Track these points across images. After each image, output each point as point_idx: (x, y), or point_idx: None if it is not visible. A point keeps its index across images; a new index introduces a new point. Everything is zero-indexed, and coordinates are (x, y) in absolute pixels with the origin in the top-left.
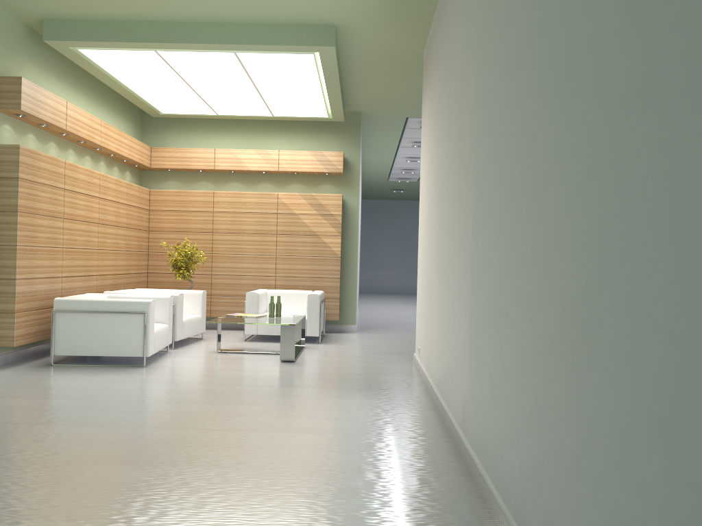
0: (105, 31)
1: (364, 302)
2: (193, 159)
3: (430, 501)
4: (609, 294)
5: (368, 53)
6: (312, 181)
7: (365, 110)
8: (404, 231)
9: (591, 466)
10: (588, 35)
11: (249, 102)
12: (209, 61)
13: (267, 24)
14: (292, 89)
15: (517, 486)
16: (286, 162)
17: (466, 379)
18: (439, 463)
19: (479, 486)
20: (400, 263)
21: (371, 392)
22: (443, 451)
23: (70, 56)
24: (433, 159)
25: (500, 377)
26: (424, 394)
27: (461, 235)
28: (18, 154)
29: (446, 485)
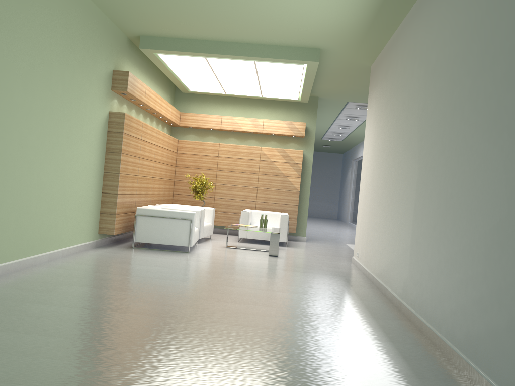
0: (177, 45)
1: None
2: (207, 122)
3: (393, 330)
4: (513, 226)
5: (335, 64)
6: (283, 140)
7: (321, 96)
8: (327, 174)
9: (498, 301)
10: (507, 107)
11: (250, 88)
12: (235, 65)
13: (278, 46)
14: (281, 82)
15: (447, 320)
16: (268, 127)
17: (407, 269)
18: (390, 314)
19: (417, 325)
20: (323, 196)
21: (334, 277)
22: (390, 309)
23: (150, 57)
24: (379, 137)
25: (436, 266)
26: (366, 280)
27: (406, 187)
28: (124, 118)
29: (398, 324)
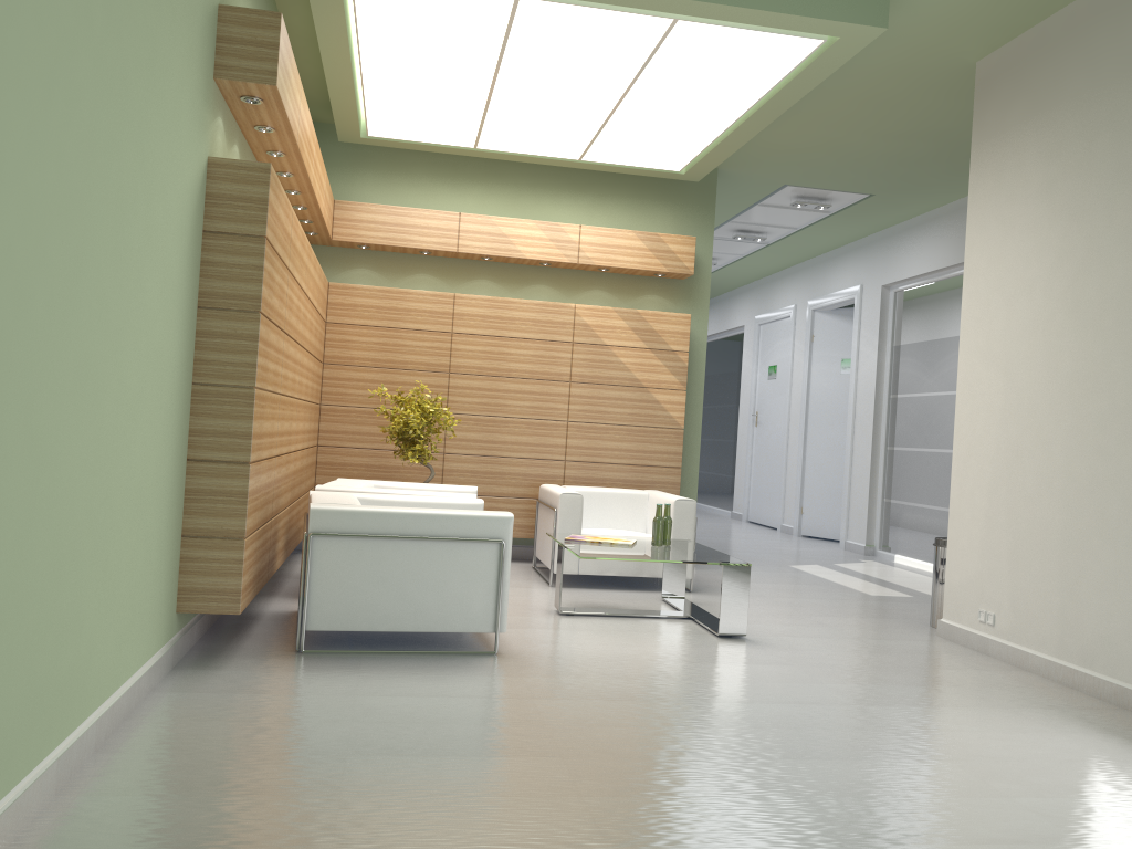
0: None
1: None
2: (417, 230)
3: None
4: None
5: (875, 54)
6: (627, 287)
7: (728, 165)
8: None
9: None
10: None
11: (566, 128)
12: (594, 34)
13: None
14: (682, 109)
15: None
16: (593, 249)
17: None
18: None
19: None
20: None
21: (1038, 713)
22: None
23: None
24: (1115, 261)
25: None
26: None
27: None
28: (267, 184)
29: None
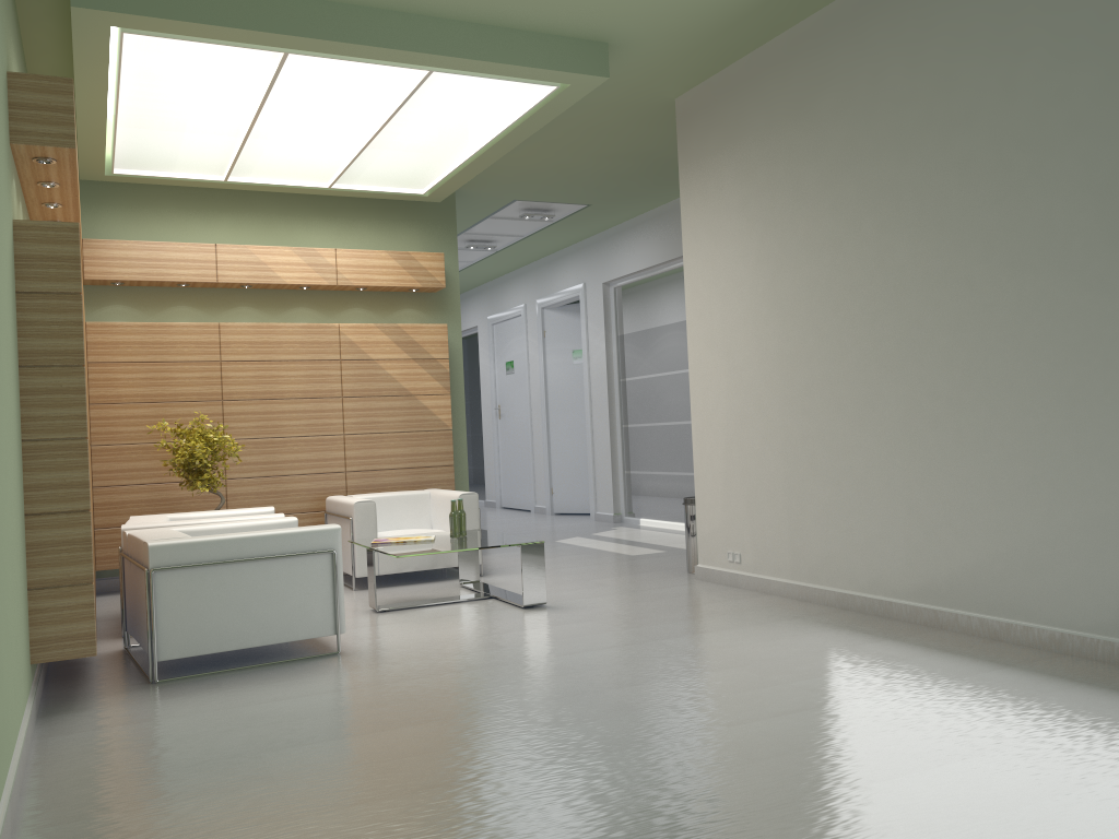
0: (208, 5)
1: None
2: (174, 264)
3: None
4: None
5: (594, 93)
6: (384, 304)
7: (464, 185)
8: None
9: None
10: None
11: (319, 161)
12: (355, 83)
13: (505, 29)
14: (430, 142)
15: None
16: (351, 270)
17: None
18: None
19: None
20: None
21: (788, 623)
22: (1113, 670)
23: (83, 45)
24: (802, 262)
25: None
26: (853, 613)
27: (1060, 365)
28: (77, 243)
29: None
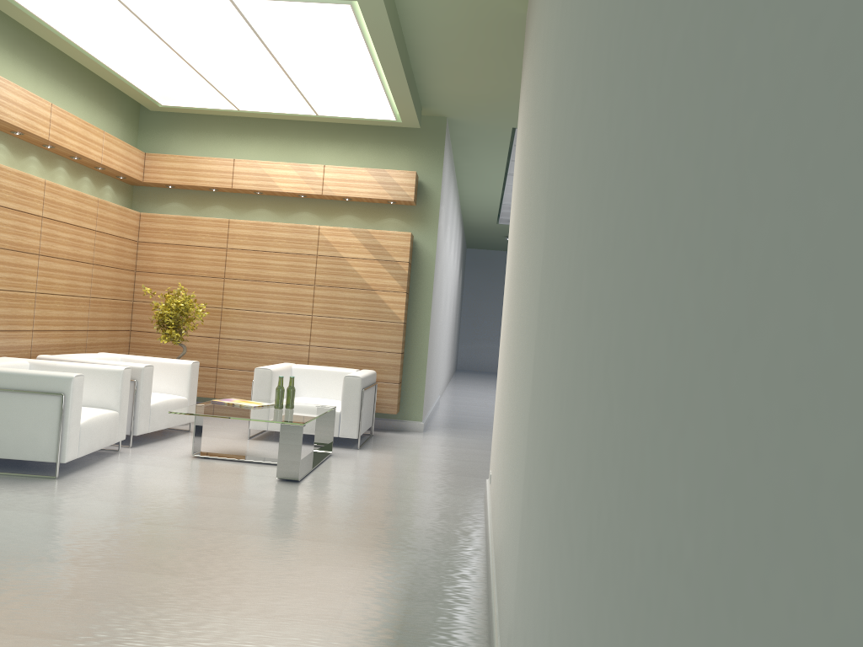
0: None
1: (456, 384)
2: (203, 173)
3: None
4: None
5: (442, 13)
6: (372, 213)
7: (451, 114)
8: None
9: None
10: None
11: (278, 91)
12: (198, 15)
13: None
14: (334, 70)
15: None
16: (334, 183)
17: (514, 590)
18: None
19: None
20: None
21: (390, 553)
22: None
23: None
24: (520, 171)
25: None
26: (478, 563)
27: (530, 297)
28: None
29: None
